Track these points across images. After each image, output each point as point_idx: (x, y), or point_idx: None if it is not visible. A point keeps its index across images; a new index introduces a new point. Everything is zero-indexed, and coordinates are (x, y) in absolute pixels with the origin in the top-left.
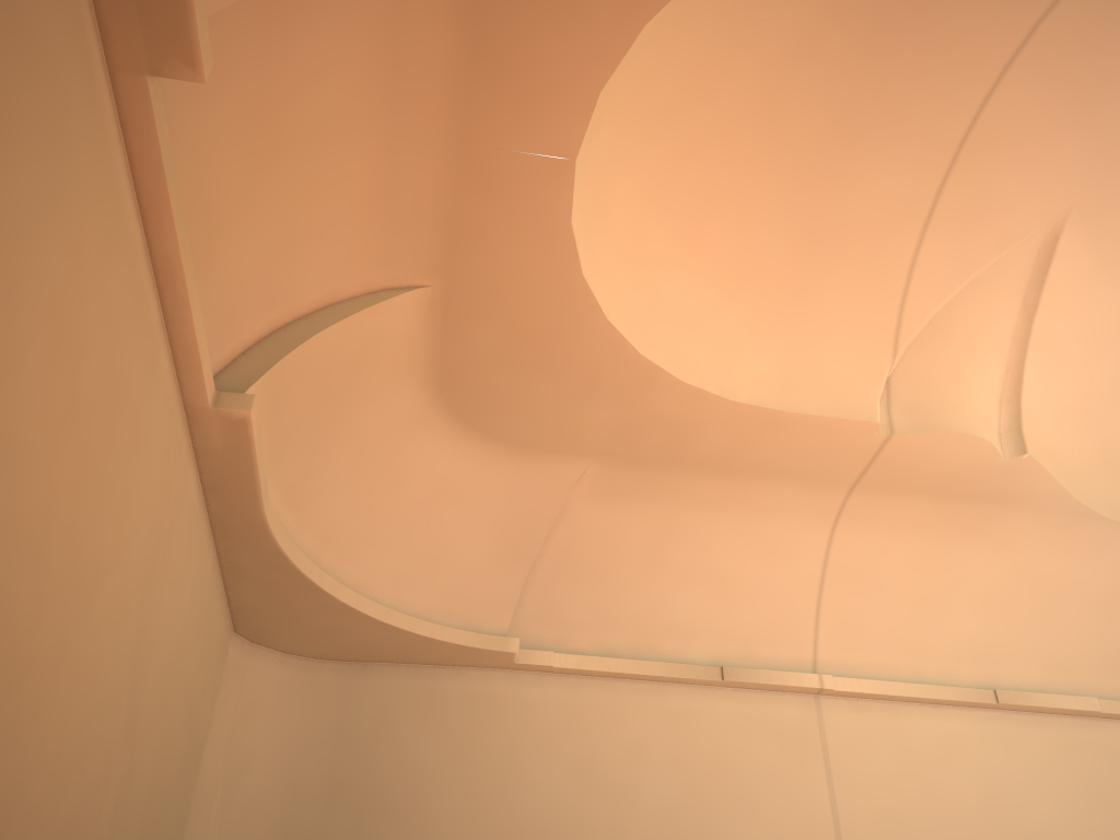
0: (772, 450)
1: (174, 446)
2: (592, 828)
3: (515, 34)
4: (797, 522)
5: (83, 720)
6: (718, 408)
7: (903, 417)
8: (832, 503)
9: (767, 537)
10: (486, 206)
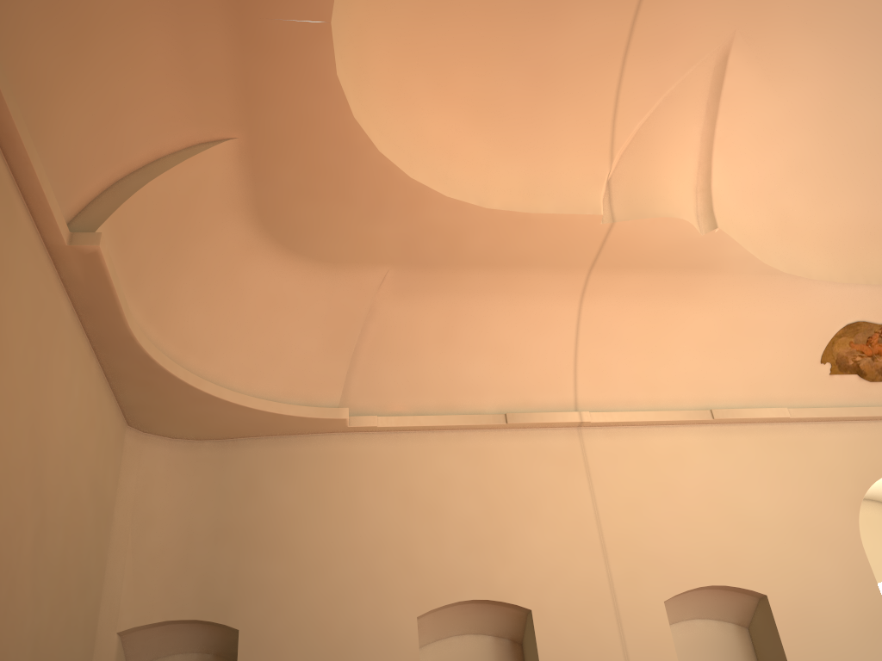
0: (525, 244)
1: (42, 278)
2: (415, 539)
3: None
4: (553, 299)
5: None
6: (478, 215)
7: (622, 209)
8: (578, 282)
9: (531, 314)
10: (267, 67)
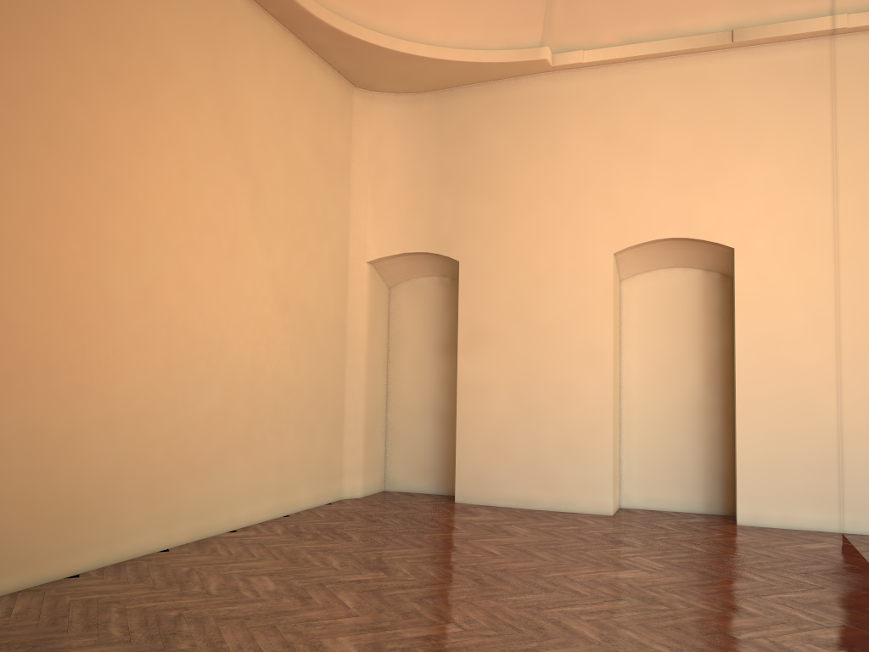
0: None
1: None
2: (617, 179)
3: None
4: None
5: (186, 171)
6: None
7: None
8: None
9: None
10: None
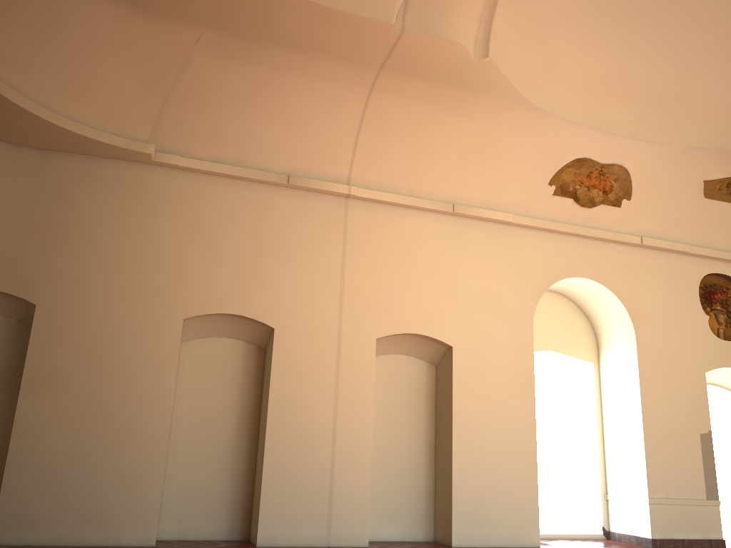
0: (326, 35)
1: None
2: (194, 261)
3: None
4: (346, 88)
5: None
6: None
7: (412, 22)
8: (368, 78)
9: (326, 96)
10: None
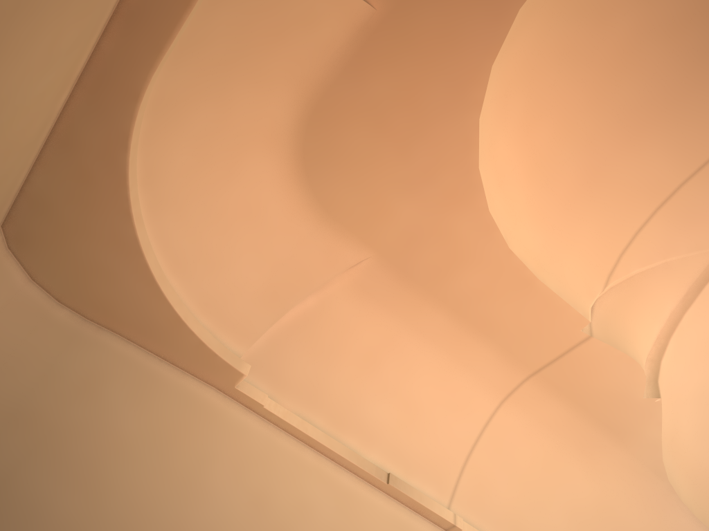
0: (505, 310)
1: None
2: None
3: None
4: (480, 386)
5: None
6: (495, 250)
7: (599, 330)
8: (512, 382)
9: (455, 387)
10: None
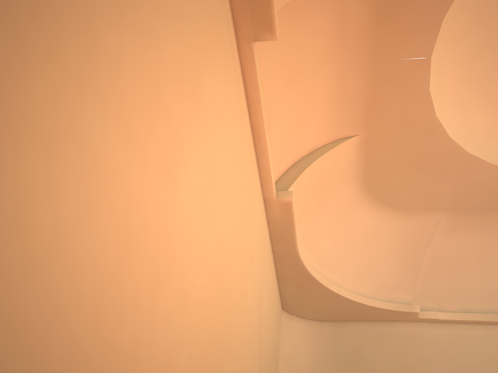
0: None
1: (262, 217)
2: None
3: (398, 1)
4: None
5: (248, 338)
6: None
7: None
8: None
9: None
10: (386, 90)
